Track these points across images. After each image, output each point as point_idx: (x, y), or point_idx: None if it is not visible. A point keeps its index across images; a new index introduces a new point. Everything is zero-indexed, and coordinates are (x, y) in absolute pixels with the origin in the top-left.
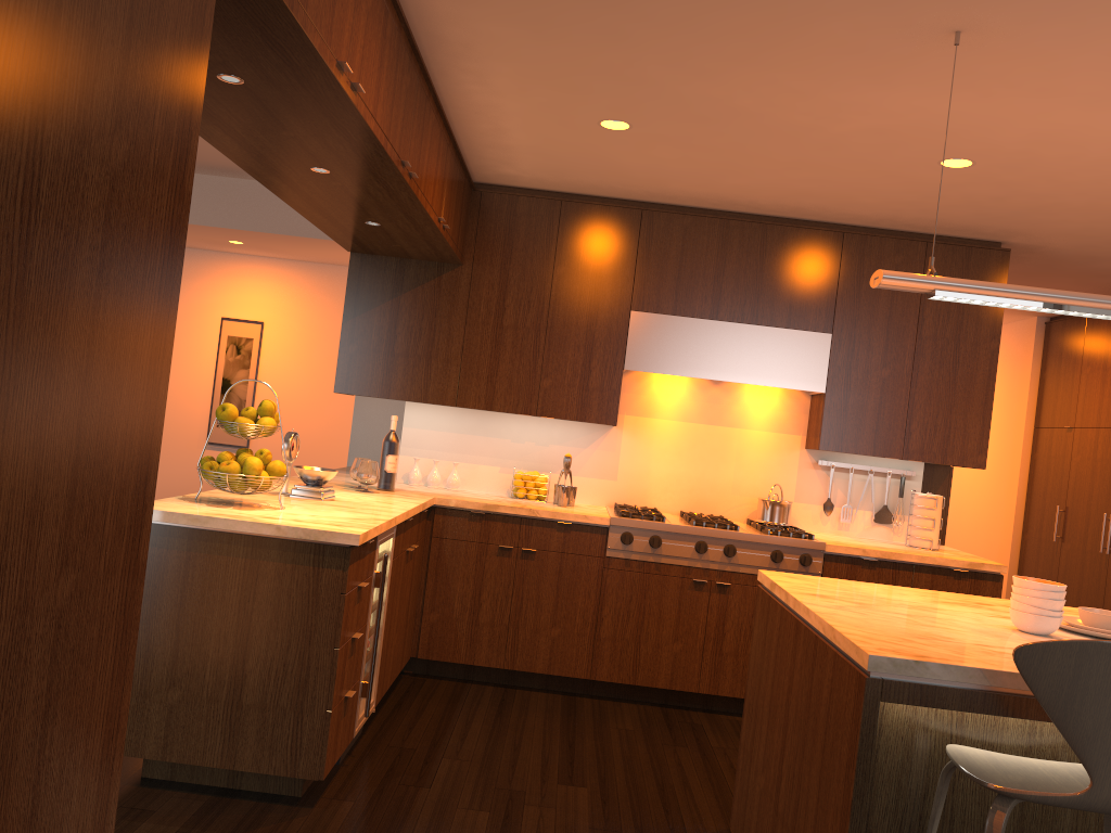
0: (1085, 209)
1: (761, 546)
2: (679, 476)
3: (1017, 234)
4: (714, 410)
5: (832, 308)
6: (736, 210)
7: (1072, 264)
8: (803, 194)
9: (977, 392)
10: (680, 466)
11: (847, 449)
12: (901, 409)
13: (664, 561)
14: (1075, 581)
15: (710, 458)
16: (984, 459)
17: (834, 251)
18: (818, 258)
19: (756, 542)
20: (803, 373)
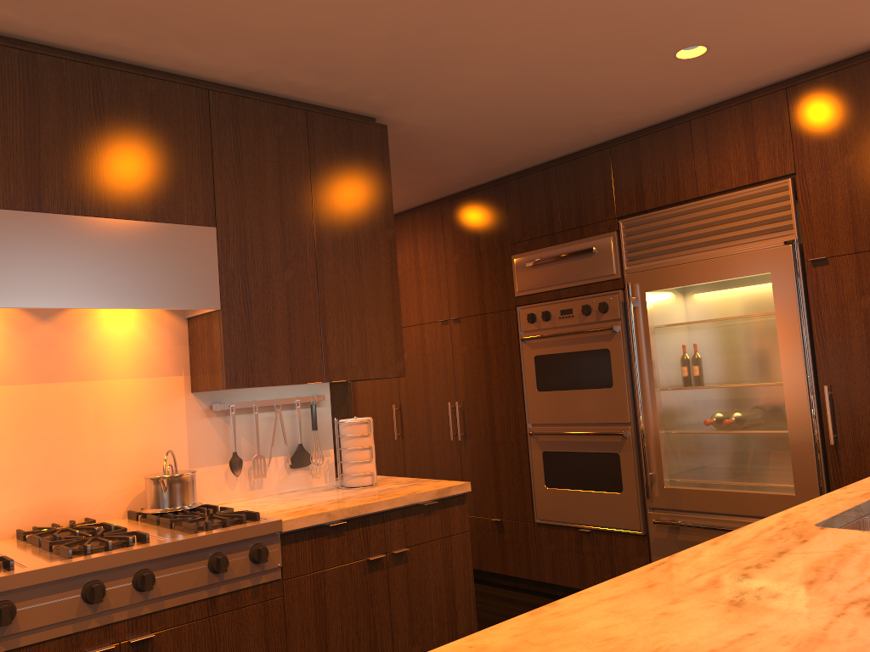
0: (502, 58)
1: (192, 555)
2: (6, 475)
3: (400, 104)
4: (48, 359)
5: (211, 192)
6: (45, 41)
7: (419, 153)
8: (172, 2)
9: (384, 288)
10: (5, 459)
11: (261, 381)
12: (313, 319)
13: (27, 641)
14: (427, 473)
15: (54, 434)
16: (403, 365)
17: (201, 113)
18: (181, 123)
19: (184, 552)
20: (188, 285)
